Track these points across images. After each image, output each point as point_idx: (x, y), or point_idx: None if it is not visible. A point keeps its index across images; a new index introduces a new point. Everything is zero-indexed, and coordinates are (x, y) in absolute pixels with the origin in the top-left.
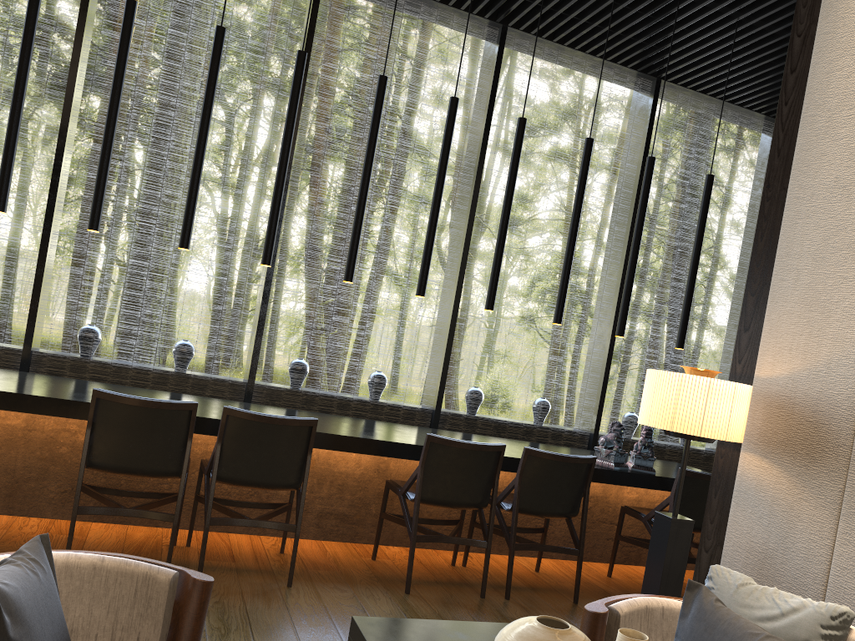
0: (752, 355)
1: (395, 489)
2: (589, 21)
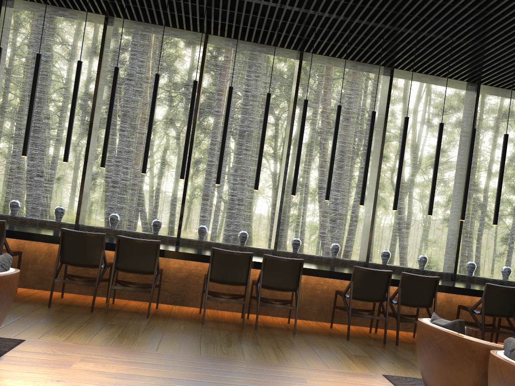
0: None
1: (465, 309)
2: None
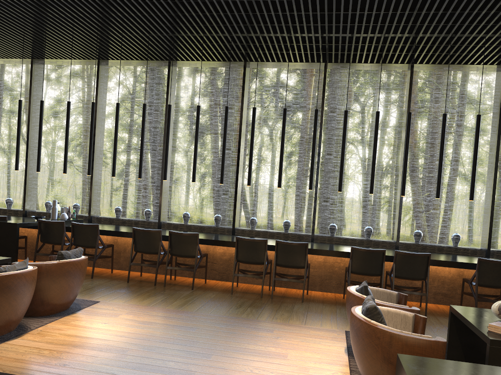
0: None
1: (466, 281)
2: None
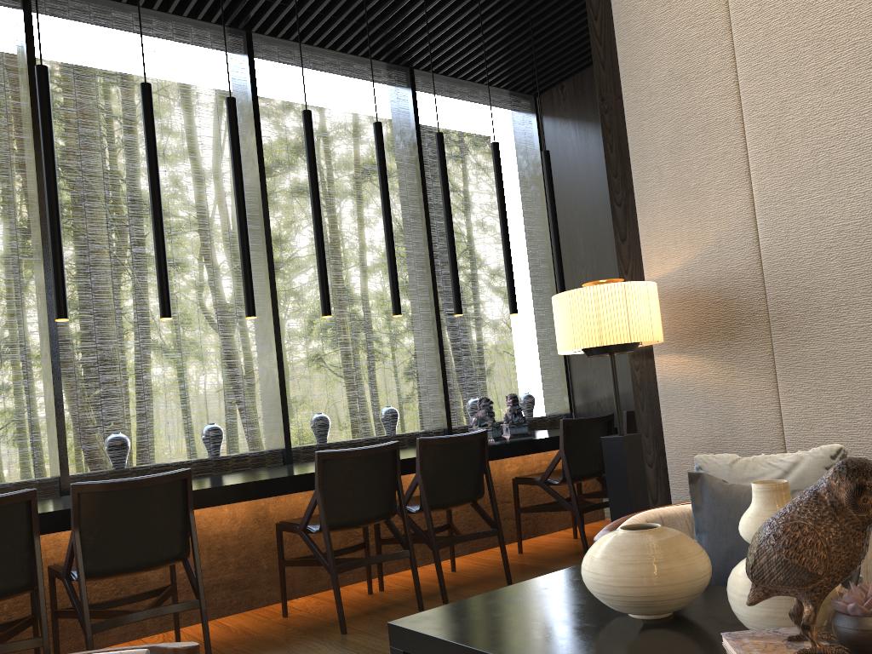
0: (637, 262)
1: (291, 528)
2: (335, 15)
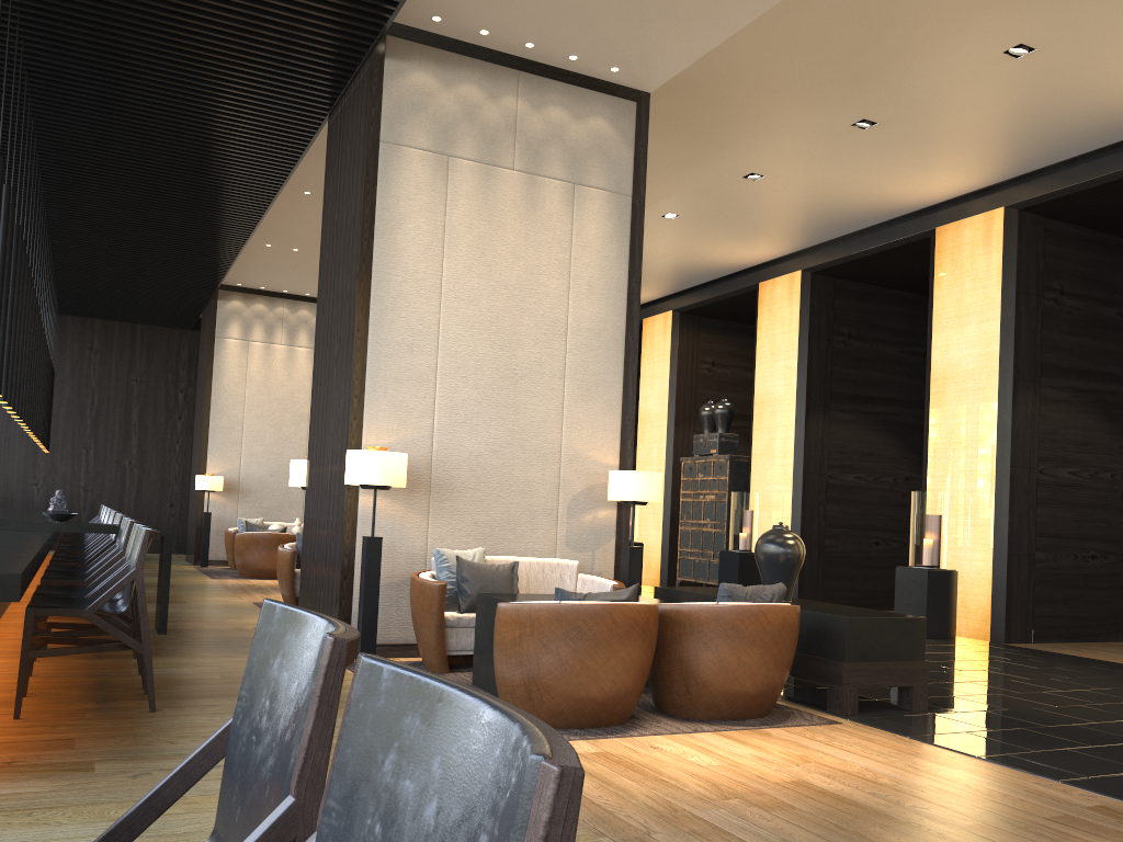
0: (205, 467)
1: None
2: None
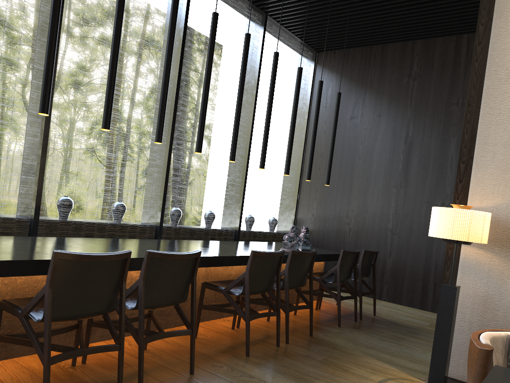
0: (465, 195)
1: (216, 289)
2: None
